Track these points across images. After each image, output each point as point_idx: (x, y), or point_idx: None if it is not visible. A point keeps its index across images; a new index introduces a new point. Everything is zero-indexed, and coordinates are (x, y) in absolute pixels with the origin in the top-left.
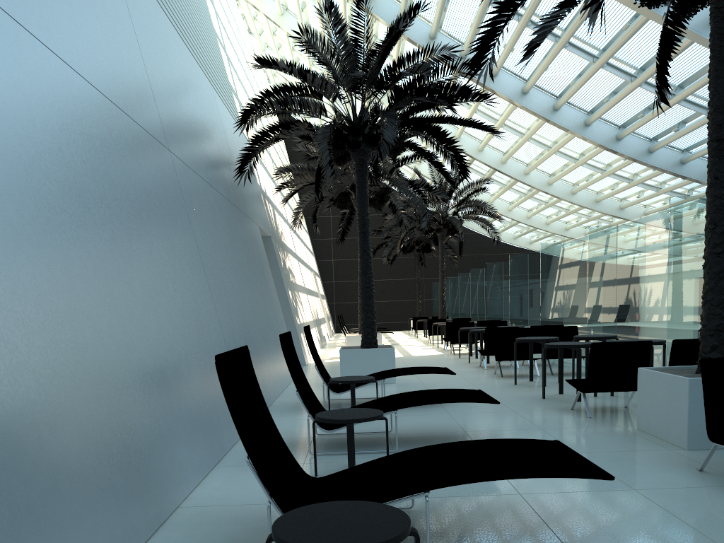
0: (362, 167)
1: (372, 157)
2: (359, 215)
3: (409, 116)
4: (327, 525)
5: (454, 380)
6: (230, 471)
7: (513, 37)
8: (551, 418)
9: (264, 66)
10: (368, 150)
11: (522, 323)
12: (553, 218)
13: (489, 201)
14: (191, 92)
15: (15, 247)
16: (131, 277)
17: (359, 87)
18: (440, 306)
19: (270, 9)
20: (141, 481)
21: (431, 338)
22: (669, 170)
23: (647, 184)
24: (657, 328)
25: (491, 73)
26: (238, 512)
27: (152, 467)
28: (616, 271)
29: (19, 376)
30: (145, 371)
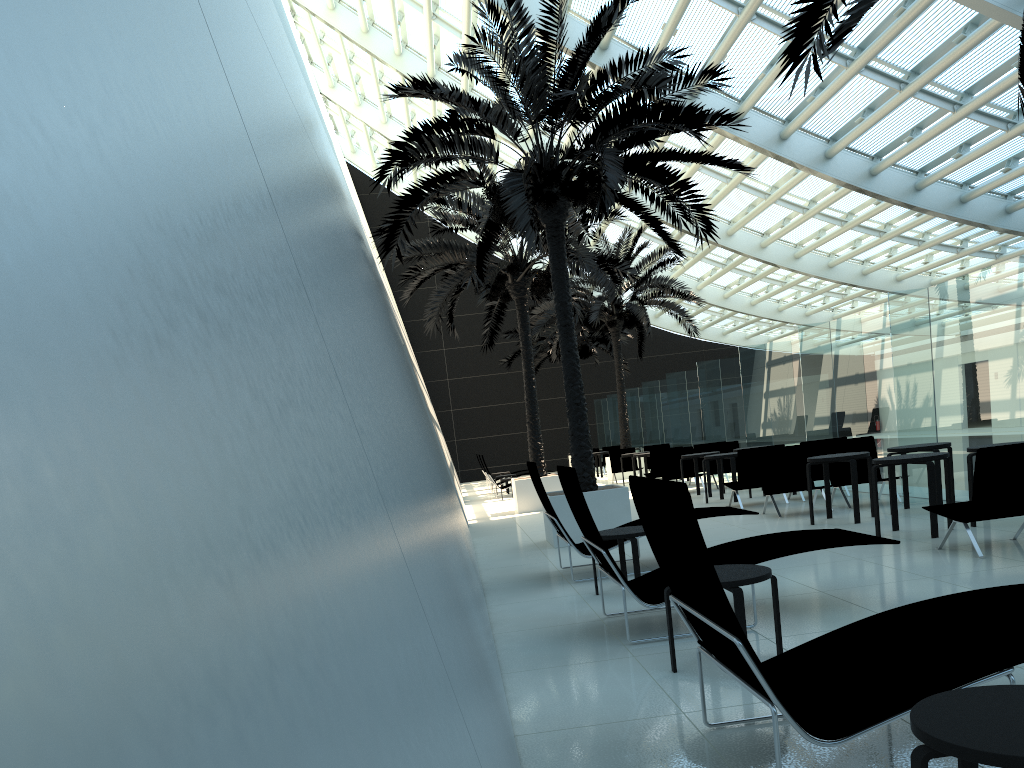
0: (557, 231)
1: (594, 211)
2: (558, 301)
3: (620, 153)
4: (1019, 724)
5: (716, 527)
6: (532, 677)
7: (729, 39)
8: (925, 562)
9: (424, 91)
10: (564, 207)
11: (765, 442)
12: (761, 296)
13: (669, 279)
14: (322, 135)
15: (353, 337)
16: (394, 392)
17: (555, 114)
18: (621, 431)
19: (349, 25)
20: (495, 699)
21: (614, 477)
22: (946, 212)
23: (906, 236)
24: (1015, 426)
25: (816, 68)
26: (618, 733)
27: (490, 677)
28: (931, 352)
29: (418, 537)
30: (442, 532)
